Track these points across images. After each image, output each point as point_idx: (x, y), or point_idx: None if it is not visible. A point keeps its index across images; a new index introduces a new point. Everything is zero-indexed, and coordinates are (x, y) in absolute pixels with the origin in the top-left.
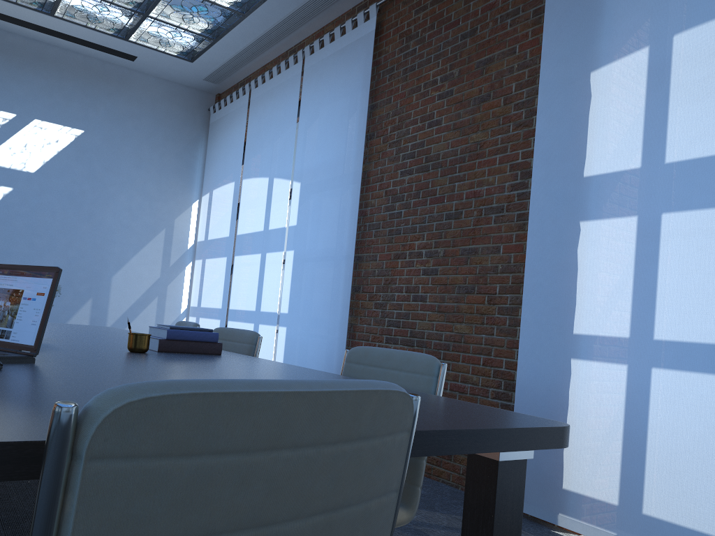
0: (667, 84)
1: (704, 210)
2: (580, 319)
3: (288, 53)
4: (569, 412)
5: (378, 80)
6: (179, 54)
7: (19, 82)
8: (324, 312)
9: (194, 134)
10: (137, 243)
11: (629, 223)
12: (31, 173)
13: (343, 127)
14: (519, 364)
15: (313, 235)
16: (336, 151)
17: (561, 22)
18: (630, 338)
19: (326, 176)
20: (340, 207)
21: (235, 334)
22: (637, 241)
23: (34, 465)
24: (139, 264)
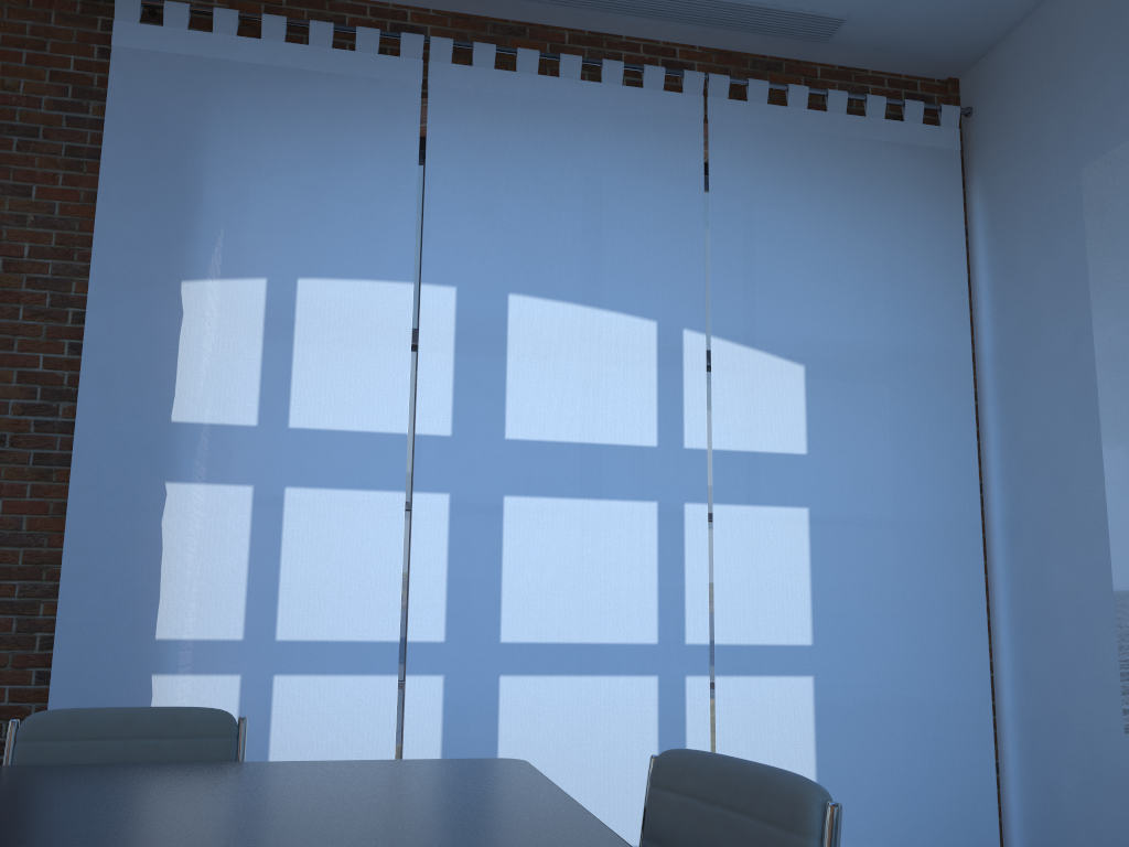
0: (291, 334)
1: (336, 490)
2: (169, 619)
3: None
4: None
5: None
6: None
7: None
8: None
9: None
10: None
11: (243, 494)
12: None
13: None
14: (53, 692)
15: None
16: None
17: (131, 191)
18: (245, 641)
19: None
20: None
21: None
22: (253, 518)
23: None
24: None
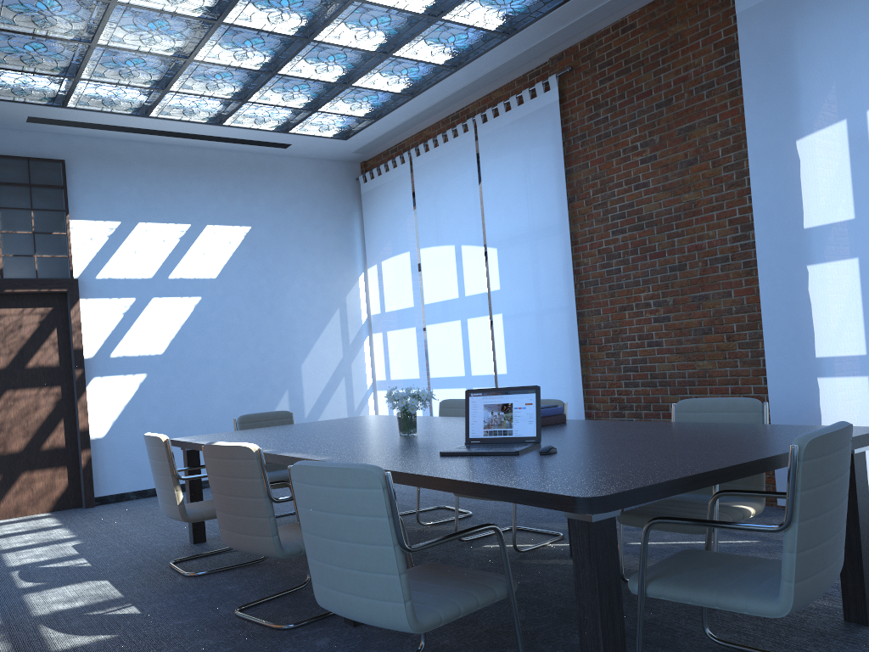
0: (867, 151)
1: None
2: (820, 345)
3: (450, 119)
4: (822, 421)
5: (569, 146)
6: (335, 135)
7: (187, 191)
8: (551, 368)
9: (348, 207)
10: (317, 327)
11: (851, 264)
12: (213, 279)
13: (538, 193)
14: (769, 388)
15: (522, 297)
16: (535, 216)
17: (760, 97)
18: (867, 355)
19: (527, 240)
20: (550, 269)
21: None
22: (860, 278)
23: (727, 476)
24: (322, 348)
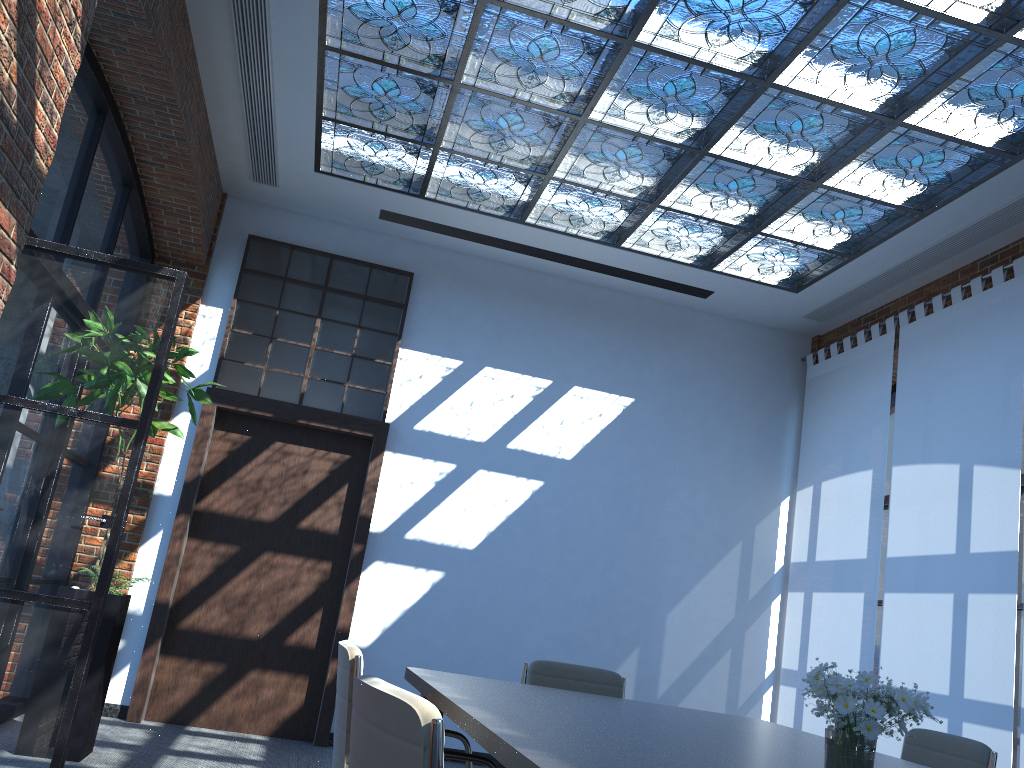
0: None
1: None
2: None
3: (978, 265)
4: None
5: None
6: (781, 283)
7: (558, 337)
8: None
9: (782, 396)
10: (702, 562)
11: None
12: (566, 460)
13: None
14: None
15: None
16: None
17: None
18: None
19: None
20: None
21: None
22: None
23: None
24: (704, 595)
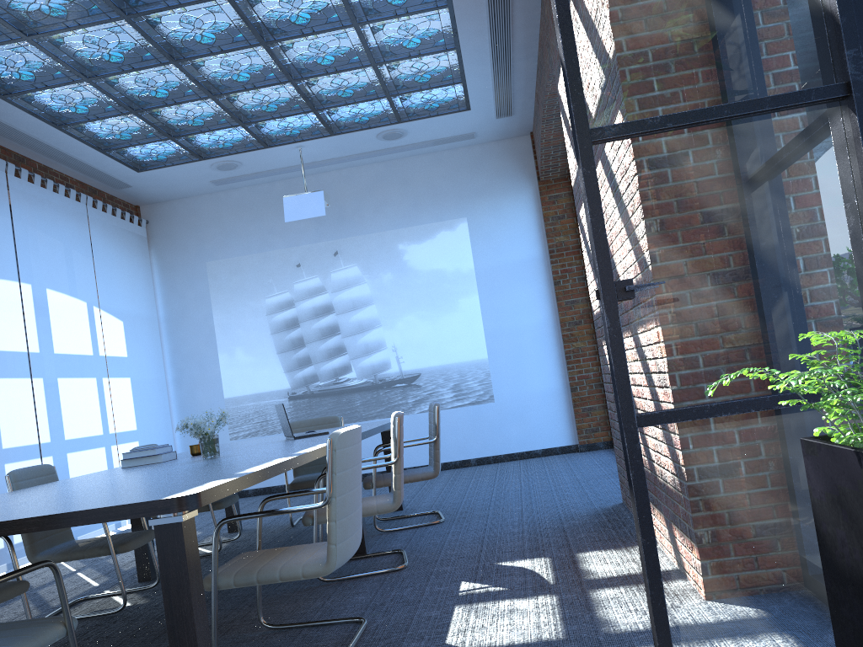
0: None
1: (10, 378)
2: None
3: None
4: None
5: None
6: None
7: None
8: None
9: None
10: None
11: None
12: None
13: None
14: None
15: None
16: None
17: None
18: None
19: None
20: None
21: (35, 471)
22: None
23: None
24: None
